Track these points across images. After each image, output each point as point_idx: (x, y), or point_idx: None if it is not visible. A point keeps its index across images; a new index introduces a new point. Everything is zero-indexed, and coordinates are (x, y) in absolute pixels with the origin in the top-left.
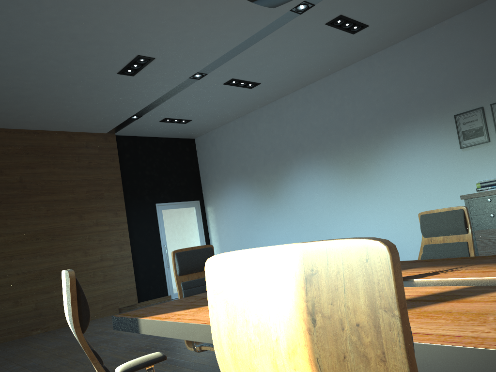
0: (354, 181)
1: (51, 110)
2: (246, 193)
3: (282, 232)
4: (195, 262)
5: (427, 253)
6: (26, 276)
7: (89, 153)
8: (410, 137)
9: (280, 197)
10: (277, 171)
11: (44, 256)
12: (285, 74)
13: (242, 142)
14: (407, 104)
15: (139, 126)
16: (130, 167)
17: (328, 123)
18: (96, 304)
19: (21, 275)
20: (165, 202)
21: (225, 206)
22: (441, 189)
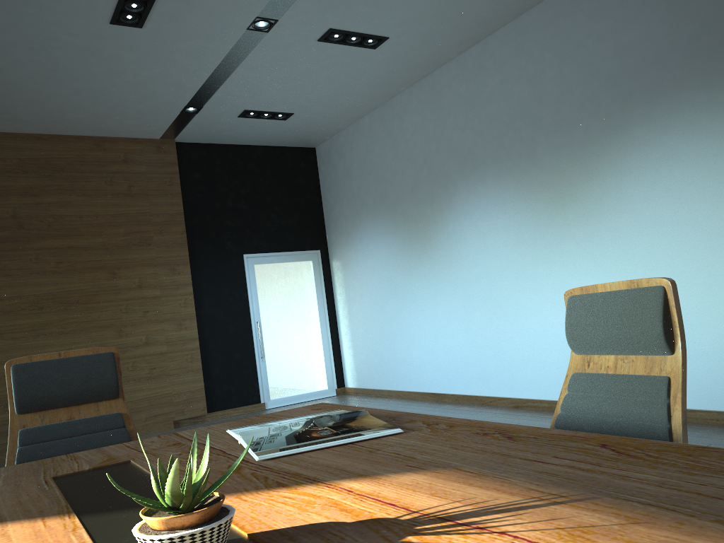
0: (559, 218)
1: (42, 98)
2: (386, 238)
3: (440, 308)
4: (61, 386)
5: (576, 395)
6: None
7: (129, 172)
8: (665, 128)
9: (436, 247)
10: (433, 200)
11: (51, 335)
12: (429, 16)
13: (382, 151)
14: (661, 60)
15: (208, 126)
16: (200, 194)
17: (516, 109)
18: (137, 414)
19: None
20: (261, 252)
21: (358, 260)
22: (722, 233)
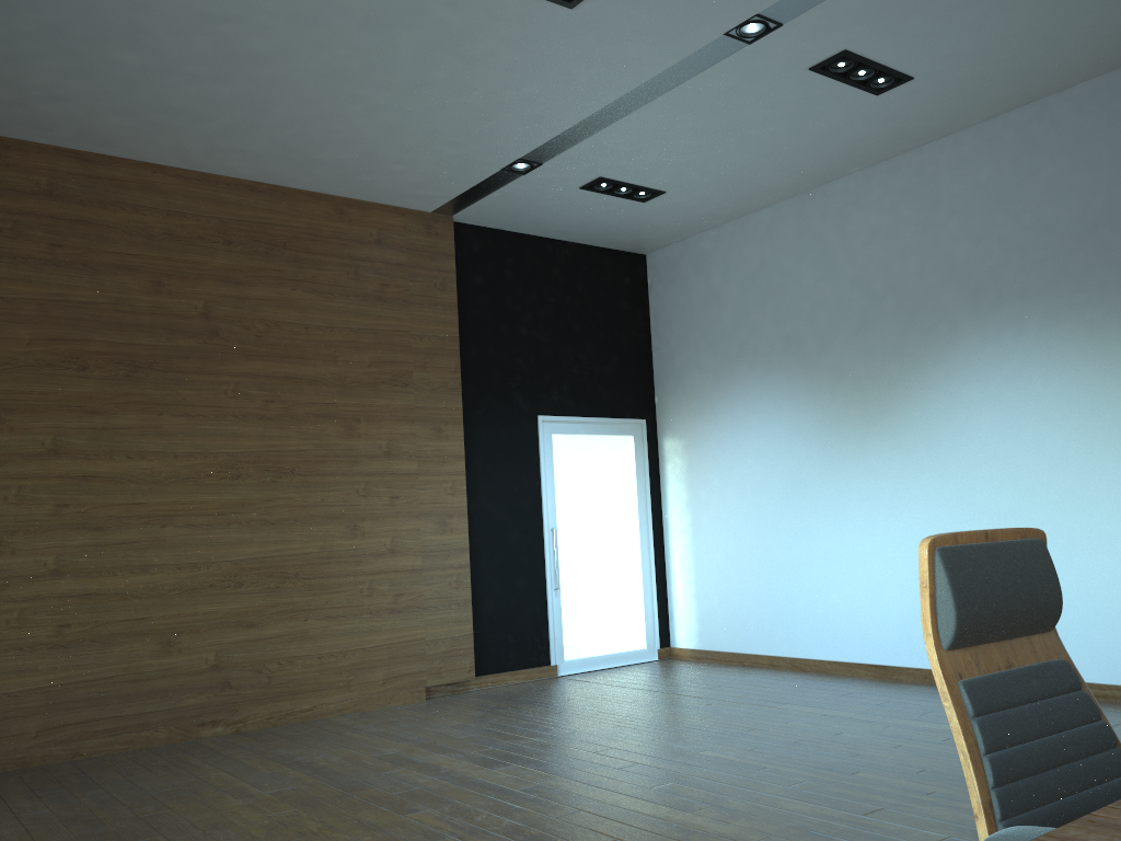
0: None
1: (310, 117)
2: (791, 406)
3: (900, 525)
4: (1004, 599)
5: None
6: (198, 576)
7: (384, 261)
8: None
9: (903, 425)
10: (903, 349)
11: (248, 525)
12: (1000, 49)
13: (795, 266)
14: None
15: (521, 199)
16: (481, 311)
17: (1102, 213)
18: (370, 671)
19: (186, 572)
20: (562, 414)
21: (722, 440)
22: None
